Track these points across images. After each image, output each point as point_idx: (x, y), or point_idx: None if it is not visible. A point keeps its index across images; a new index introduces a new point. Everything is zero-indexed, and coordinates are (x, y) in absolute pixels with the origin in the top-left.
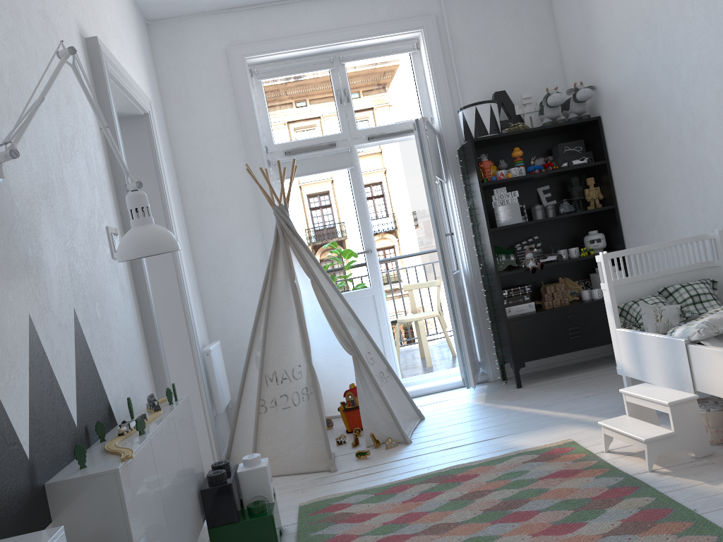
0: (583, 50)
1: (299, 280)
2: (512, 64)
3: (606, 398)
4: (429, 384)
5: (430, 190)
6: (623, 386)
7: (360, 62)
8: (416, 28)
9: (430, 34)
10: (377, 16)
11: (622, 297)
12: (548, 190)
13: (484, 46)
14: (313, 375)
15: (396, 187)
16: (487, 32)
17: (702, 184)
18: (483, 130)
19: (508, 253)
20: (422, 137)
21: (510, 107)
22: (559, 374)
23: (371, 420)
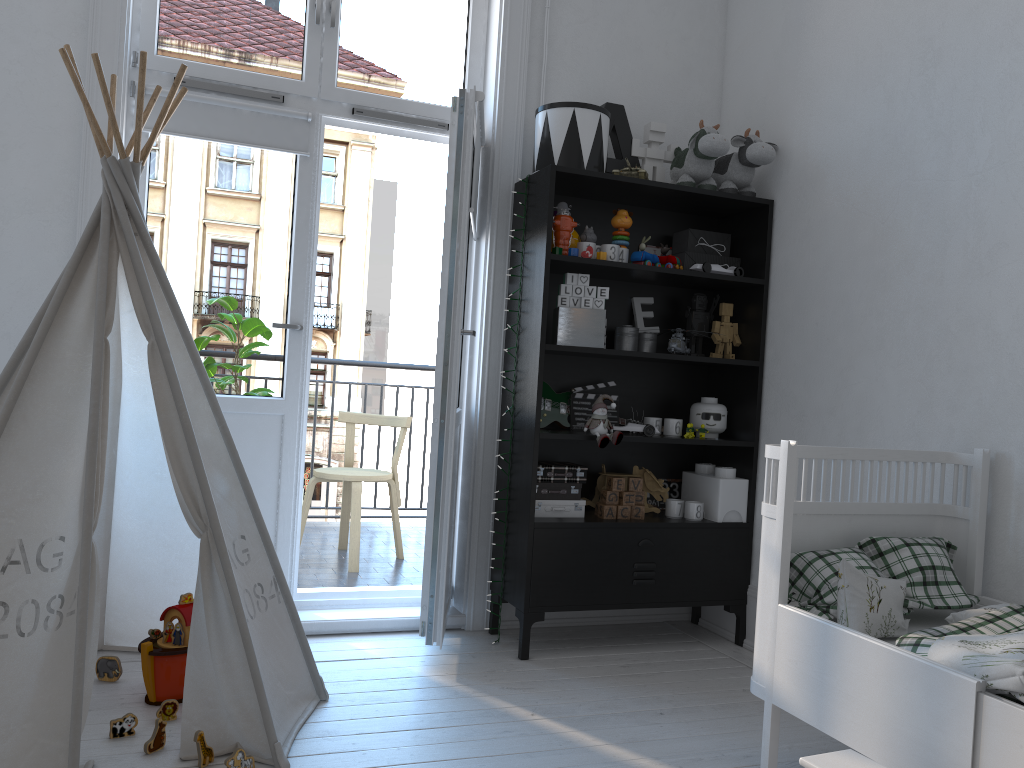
0: (771, 80)
1: (124, 340)
2: (642, 68)
3: (701, 726)
4: (349, 615)
5: (454, 235)
6: (725, 701)
7: None
8: None
9: None
10: None
11: (791, 539)
12: (650, 307)
13: (604, 19)
14: (86, 572)
15: (352, 268)
16: None
17: (964, 360)
18: (576, 158)
19: (558, 398)
20: (465, 130)
21: (625, 139)
22: (595, 643)
23: (207, 694)
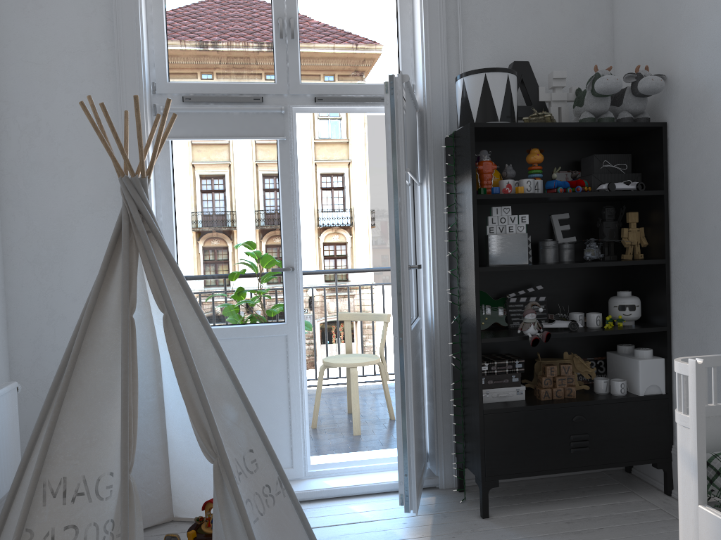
0: (655, 20)
1: (152, 308)
2: (542, 27)
3: None
4: (349, 481)
5: (395, 192)
6: None
7: None
8: None
9: None
10: None
11: (706, 439)
12: (567, 221)
13: None
14: (125, 505)
15: (358, 181)
16: None
17: None
18: (491, 113)
19: (496, 304)
20: (396, 107)
21: (532, 88)
22: (544, 497)
23: None
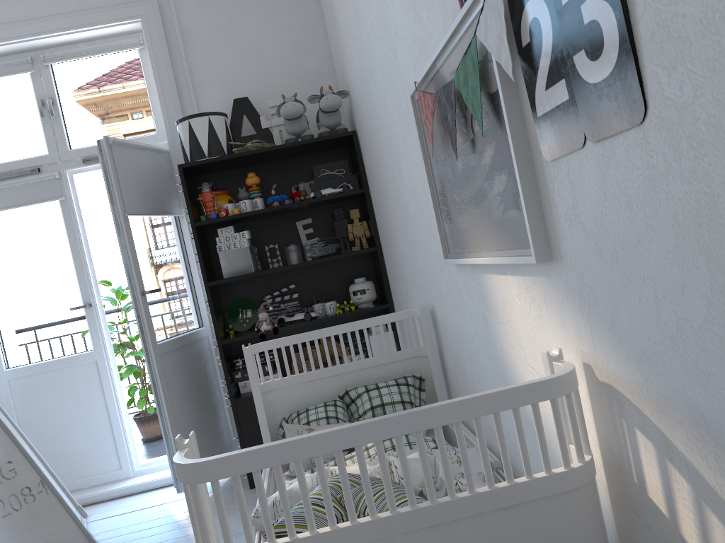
0: (337, 43)
1: None
2: (265, 62)
3: None
4: (166, 474)
5: (120, 234)
6: None
7: (71, 62)
8: (132, 17)
9: (151, 25)
10: (82, 2)
11: (294, 402)
12: (313, 224)
13: (226, 39)
14: None
15: None
16: (231, 20)
17: (412, 238)
18: (199, 152)
19: (257, 306)
20: (108, 165)
21: (254, 119)
22: None
23: None
